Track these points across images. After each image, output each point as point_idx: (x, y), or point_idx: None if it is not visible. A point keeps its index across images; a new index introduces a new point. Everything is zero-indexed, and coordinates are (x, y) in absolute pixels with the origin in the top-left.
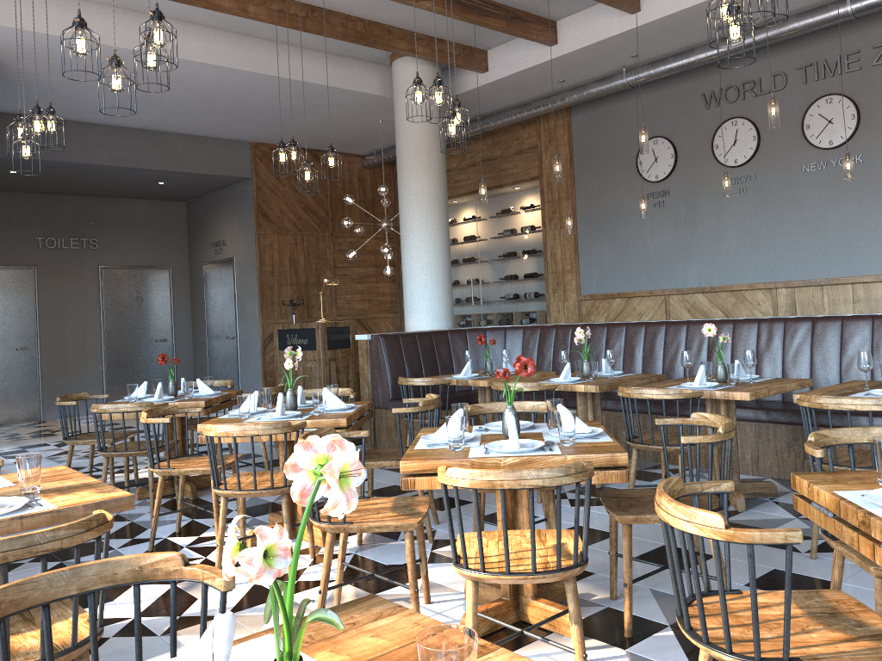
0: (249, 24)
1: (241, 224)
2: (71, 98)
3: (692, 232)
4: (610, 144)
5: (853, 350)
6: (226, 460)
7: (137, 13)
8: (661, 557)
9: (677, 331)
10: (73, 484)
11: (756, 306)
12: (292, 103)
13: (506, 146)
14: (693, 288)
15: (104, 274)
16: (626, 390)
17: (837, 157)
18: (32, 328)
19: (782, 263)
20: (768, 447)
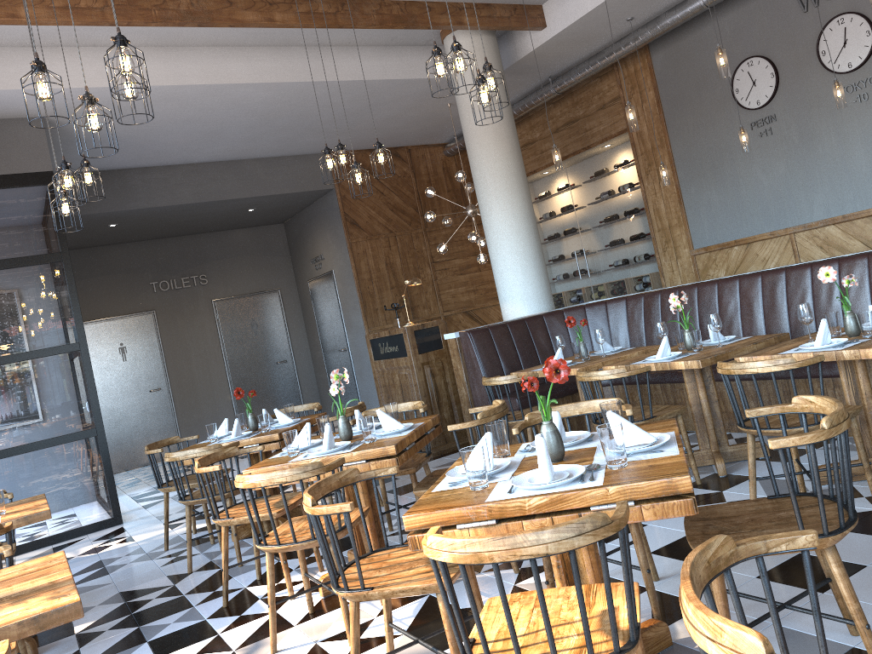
0: (286, 34)
1: (333, 236)
2: (142, 145)
3: (810, 157)
4: (699, 77)
5: None
6: (290, 500)
7: (175, 47)
8: (792, 573)
9: (800, 277)
10: (41, 583)
11: None
12: (352, 105)
13: (587, 104)
14: (822, 221)
15: (218, 306)
16: (725, 366)
17: None
18: (160, 369)
19: None
20: None
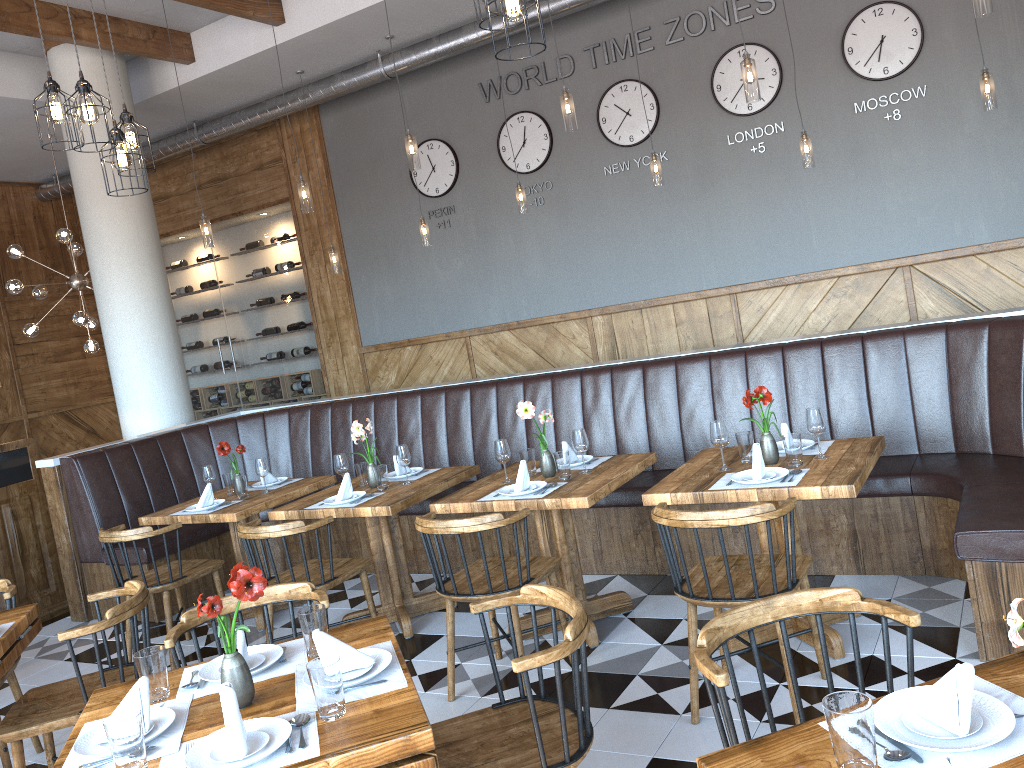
0: None
1: None
2: None
3: (487, 257)
4: (375, 151)
5: (692, 400)
6: None
7: None
8: None
9: (485, 396)
10: None
11: (572, 340)
12: None
13: (240, 160)
14: (498, 326)
15: None
16: (427, 523)
17: (640, 155)
18: None
19: (595, 286)
20: (612, 537)
